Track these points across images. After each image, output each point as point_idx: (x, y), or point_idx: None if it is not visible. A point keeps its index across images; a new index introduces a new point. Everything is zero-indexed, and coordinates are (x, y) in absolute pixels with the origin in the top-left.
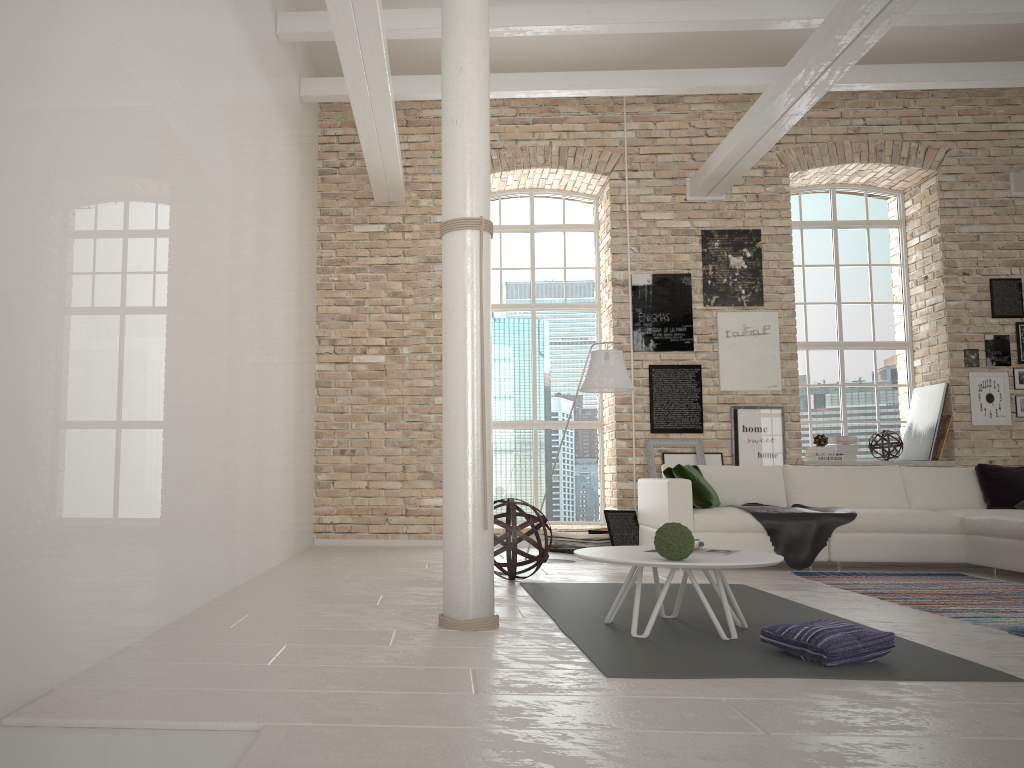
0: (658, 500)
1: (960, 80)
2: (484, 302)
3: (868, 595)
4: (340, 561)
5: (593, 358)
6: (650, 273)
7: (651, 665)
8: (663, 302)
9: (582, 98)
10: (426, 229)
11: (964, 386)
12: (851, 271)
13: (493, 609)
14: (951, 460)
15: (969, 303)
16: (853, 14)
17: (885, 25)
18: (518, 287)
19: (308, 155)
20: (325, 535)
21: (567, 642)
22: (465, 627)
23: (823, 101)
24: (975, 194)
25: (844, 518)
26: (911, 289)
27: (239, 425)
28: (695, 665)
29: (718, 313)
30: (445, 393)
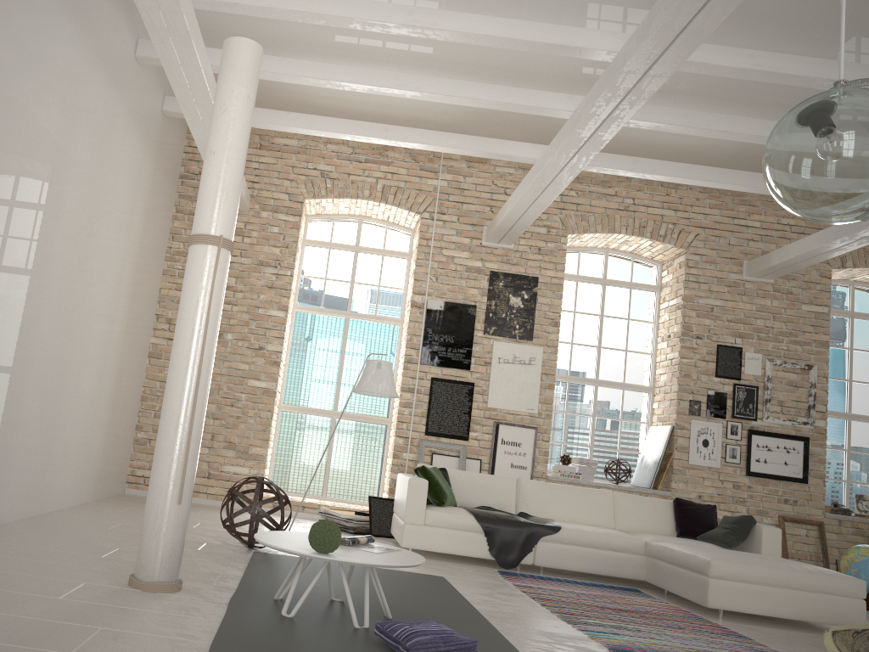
0: (403, 494)
1: (702, 180)
2: (212, 308)
3: (536, 600)
4: (126, 511)
5: (367, 366)
6: (443, 300)
7: (260, 644)
8: (450, 326)
9: (408, 148)
10: (263, 237)
11: (686, 430)
12: (613, 322)
13: (177, 575)
14: (668, 491)
15: (698, 362)
16: (587, 114)
17: (614, 127)
18: (338, 296)
19: (167, 160)
20: (136, 486)
21: (220, 613)
22: (146, 588)
23: (603, 180)
24: (714, 273)
25: (550, 530)
26: (658, 344)
27: (27, 383)
28: (299, 649)
29: (494, 341)
30: (167, 381)
